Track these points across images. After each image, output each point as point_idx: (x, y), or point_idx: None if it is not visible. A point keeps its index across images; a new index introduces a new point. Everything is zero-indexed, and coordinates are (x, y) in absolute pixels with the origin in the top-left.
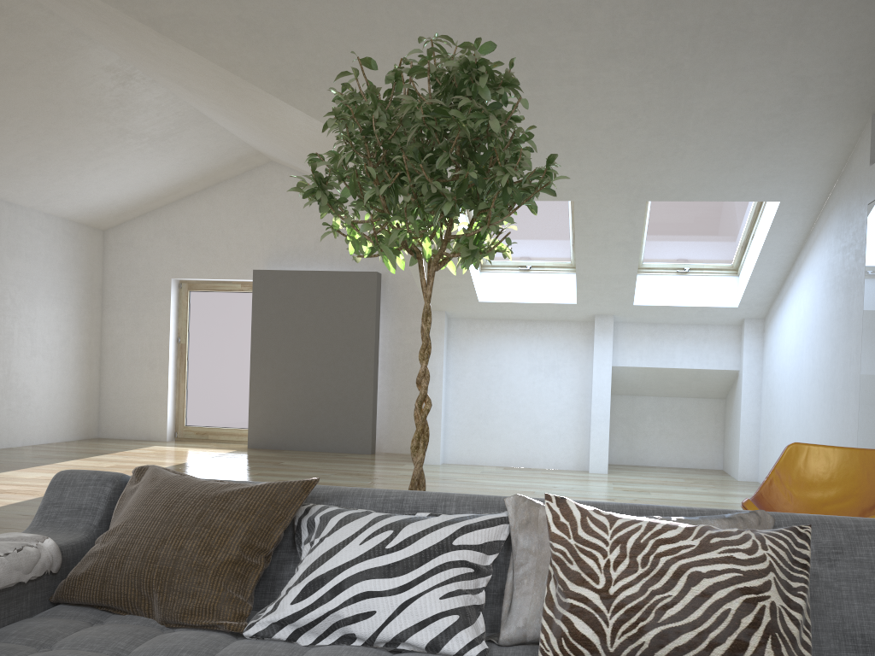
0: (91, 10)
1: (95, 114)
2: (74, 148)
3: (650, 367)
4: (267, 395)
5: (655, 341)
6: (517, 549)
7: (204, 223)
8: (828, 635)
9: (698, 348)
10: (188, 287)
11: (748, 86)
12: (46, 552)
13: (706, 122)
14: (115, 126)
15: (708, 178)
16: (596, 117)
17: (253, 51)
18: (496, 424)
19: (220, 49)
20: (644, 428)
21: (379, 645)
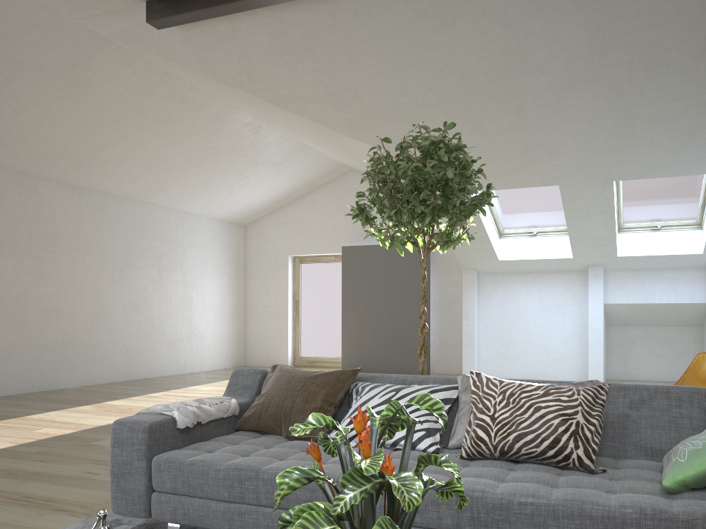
0: (237, 96)
1: (239, 153)
2: (227, 175)
3: (635, 303)
4: (353, 333)
5: (638, 283)
6: (460, 402)
7: (309, 216)
8: (631, 447)
9: (673, 286)
10: (299, 260)
11: (676, 96)
12: (233, 404)
13: (649, 123)
14: (251, 159)
15: (658, 161)
16: (566, 128)
17: (333, 110)
18: (516, 350)
19: (313, 111)
20: (635, 351)
21: (387, 446)
